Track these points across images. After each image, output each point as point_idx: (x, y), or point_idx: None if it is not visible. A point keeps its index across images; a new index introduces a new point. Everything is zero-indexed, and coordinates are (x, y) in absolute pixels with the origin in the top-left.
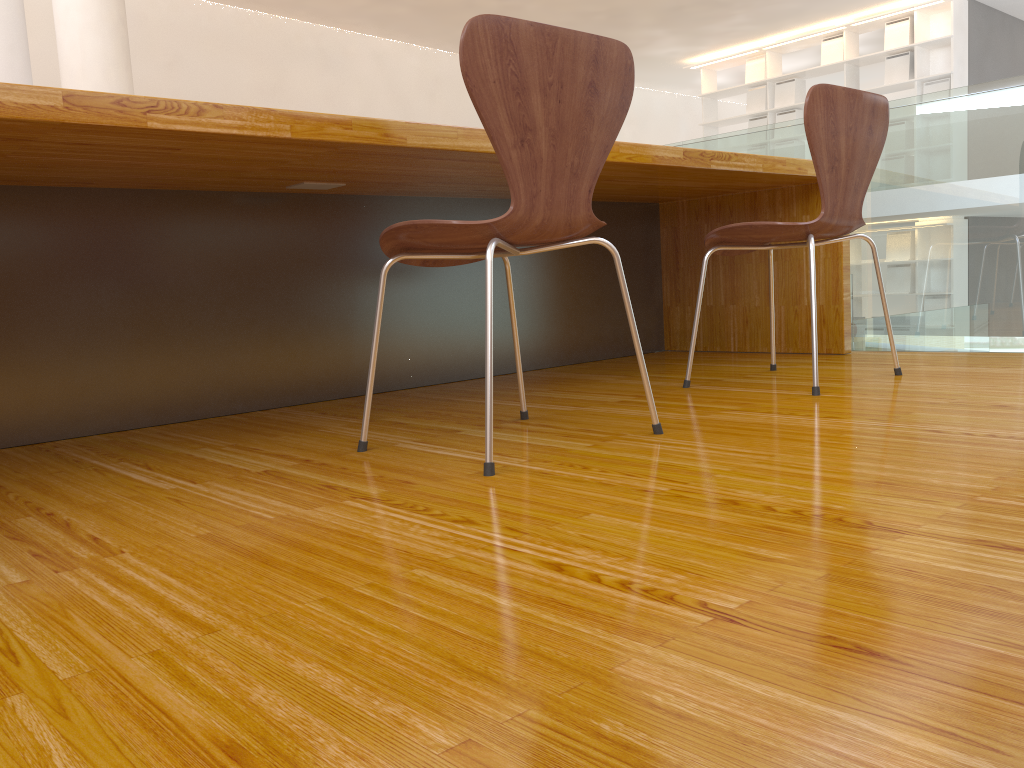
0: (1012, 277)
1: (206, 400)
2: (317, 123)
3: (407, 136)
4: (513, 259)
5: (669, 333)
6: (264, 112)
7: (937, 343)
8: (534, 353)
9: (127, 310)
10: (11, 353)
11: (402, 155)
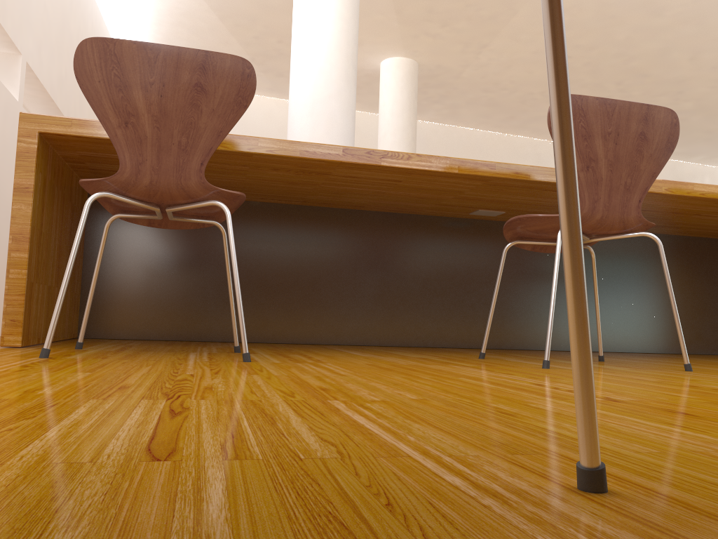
0: None
1: (409, 336)
2: (474, 165)
3: (530, 174)
4: (628, 272)
5: None
6: (444, 158)
7: None
8: (641, 340)
9: (373, 278)
10: (312, 293)
11: (530, 187)
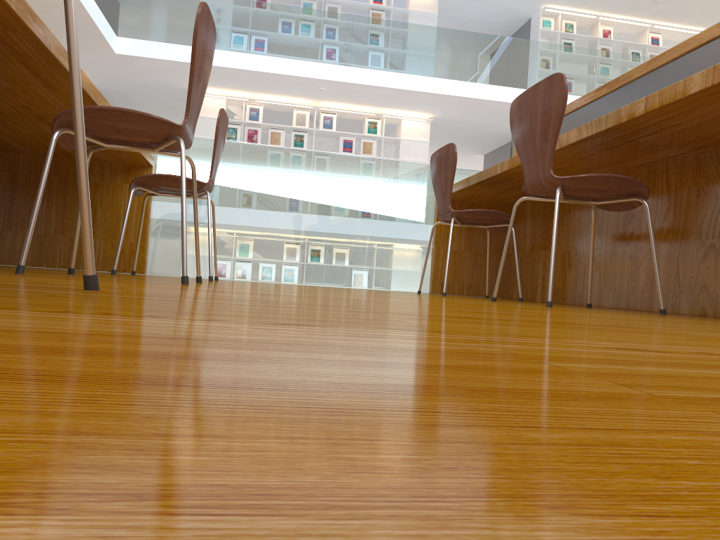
0: (237, 240)
1: None
2: (25, 8)
3: (52, 44)
4: None
5: None
6: None
7: (195, 272)
8: None
9: None
10: None
11: (20, 54)
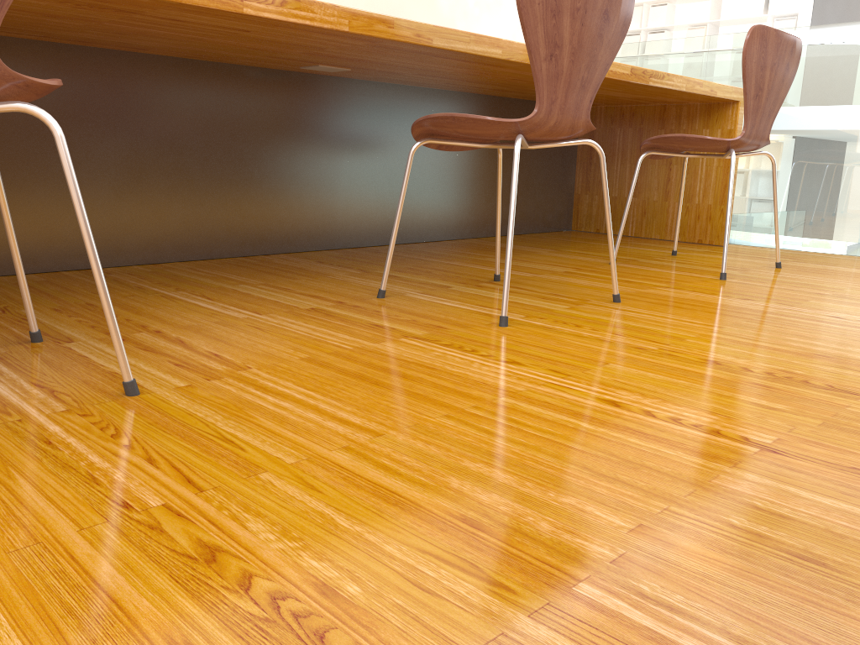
0: None
1: (221, 243)
2: (368, 20)
3: (433, 38)
4: None
5: (577, 216)
6: (330, 7)
7: (798, 243)
8: (474, 224)
9: (164, 162)
10: None
11: (421, 52)
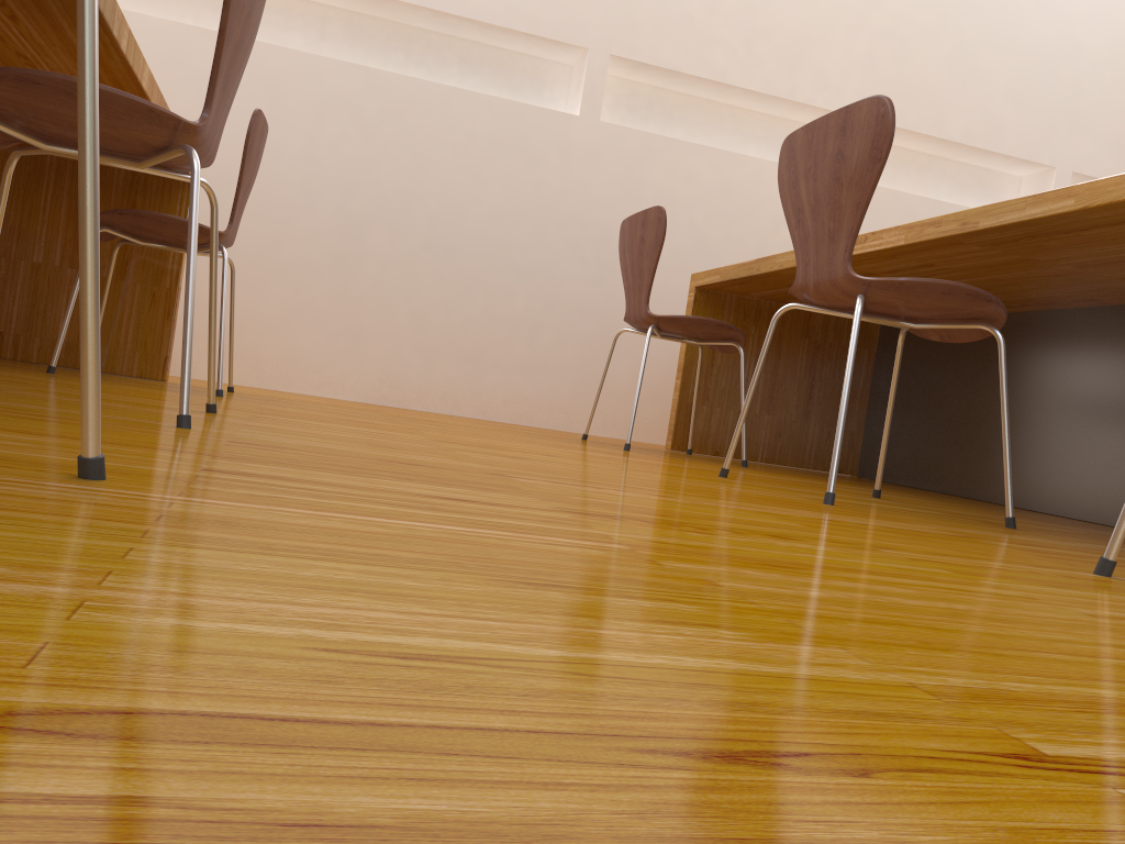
0: None
1: None
2: (920, 228)
3: (979, 220)
4: None
5: None
6: (893, 229)
7: None
8: None
9: (1122, 414)
10: (1043, 438)
11: (1034, 235)
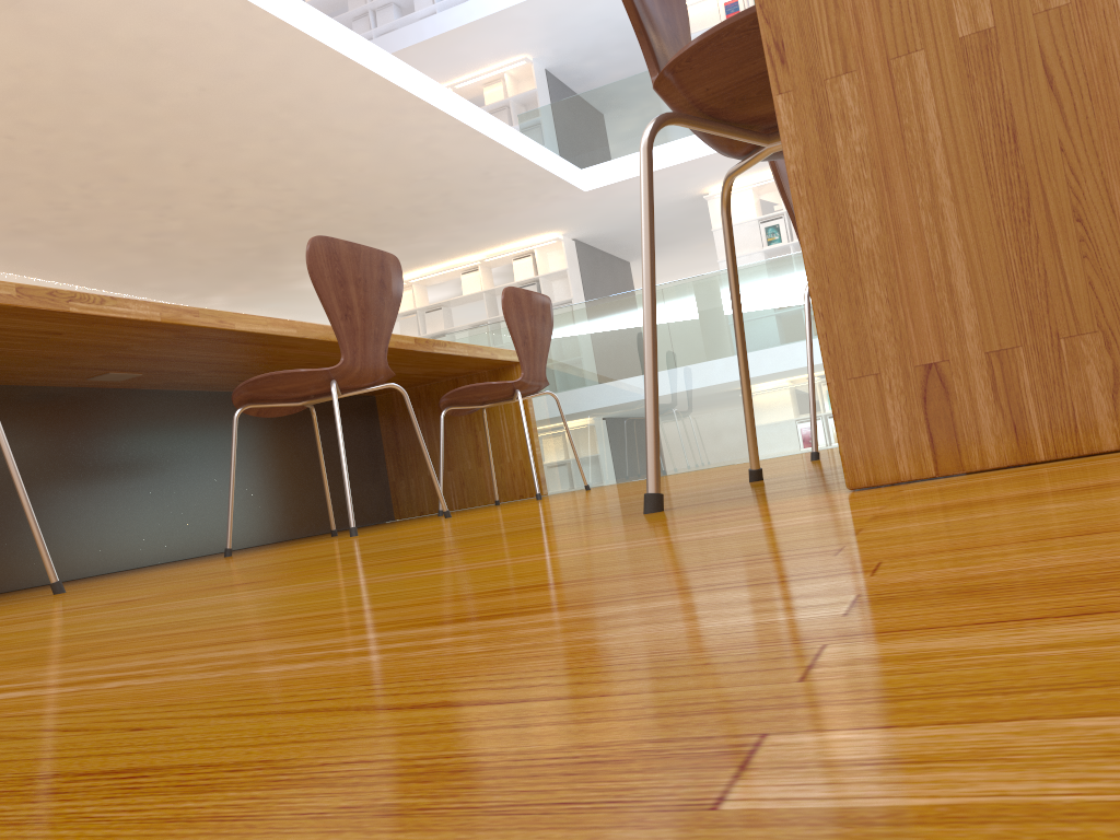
0: None
1: (18, 573)
2: (177, 311)
3: (235, 322)
4: (266, 443)
5: (397, 504)
6: (143, 303)
7: (607, 478)
8: (291, 524)
9: None
10: None
11: (223, 339)
